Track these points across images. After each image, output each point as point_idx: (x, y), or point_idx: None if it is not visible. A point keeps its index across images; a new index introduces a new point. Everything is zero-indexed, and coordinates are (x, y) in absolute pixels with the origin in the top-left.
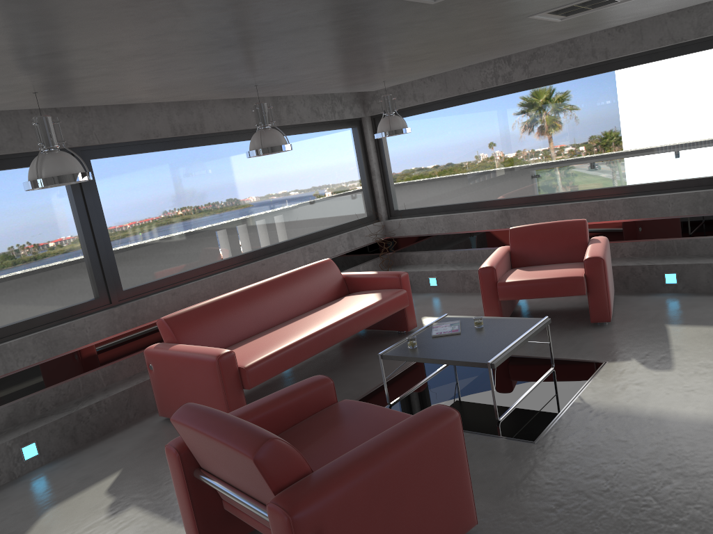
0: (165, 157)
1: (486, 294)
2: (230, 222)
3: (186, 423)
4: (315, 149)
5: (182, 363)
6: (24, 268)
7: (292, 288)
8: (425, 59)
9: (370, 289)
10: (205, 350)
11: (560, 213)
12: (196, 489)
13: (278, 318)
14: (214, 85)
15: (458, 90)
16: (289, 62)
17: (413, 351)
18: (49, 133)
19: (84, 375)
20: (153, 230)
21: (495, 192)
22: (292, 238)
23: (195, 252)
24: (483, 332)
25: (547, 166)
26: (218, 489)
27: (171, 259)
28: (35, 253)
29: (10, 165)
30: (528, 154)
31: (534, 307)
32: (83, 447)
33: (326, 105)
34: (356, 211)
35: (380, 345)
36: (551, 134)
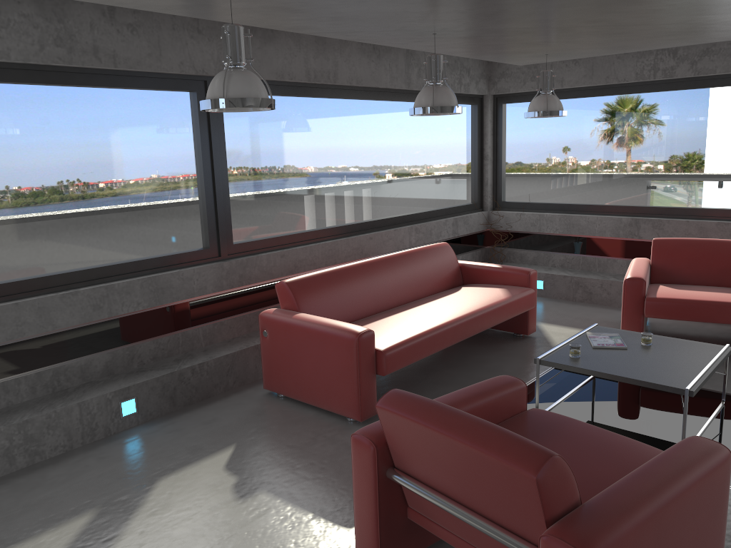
0: (292, 104)
1: (629, 308)
2: (344, 186)
3: (406, 414)
4: (435, 121)
5: (308, 335)
6: (139, 203)
7: (411, 269)
8: (623, 33)
9: (489, 283)
10: (340, 324)
11: (703, 230)
12: (385, 491)
13: (396, 300)
14: (398, 25)
15: (606, 78)
16: (504, 8)
17: (579, 361)
18: (239, 46)
19: (185, 331)
20: (270, 182)
21: (625, 197)
22: (400, 215)
23: (306, 213)
24: (655, 351)
25: (694, 177)
26: (429, 498)
27: (283, 217)
28: (152, 188)
29: (143, 85)
30: (674, 161)
31: (667, 330)
32: (181, 411)
33: (454, 75)
34: (463, 195)
35: (497, 346)
36: (707, 142)
